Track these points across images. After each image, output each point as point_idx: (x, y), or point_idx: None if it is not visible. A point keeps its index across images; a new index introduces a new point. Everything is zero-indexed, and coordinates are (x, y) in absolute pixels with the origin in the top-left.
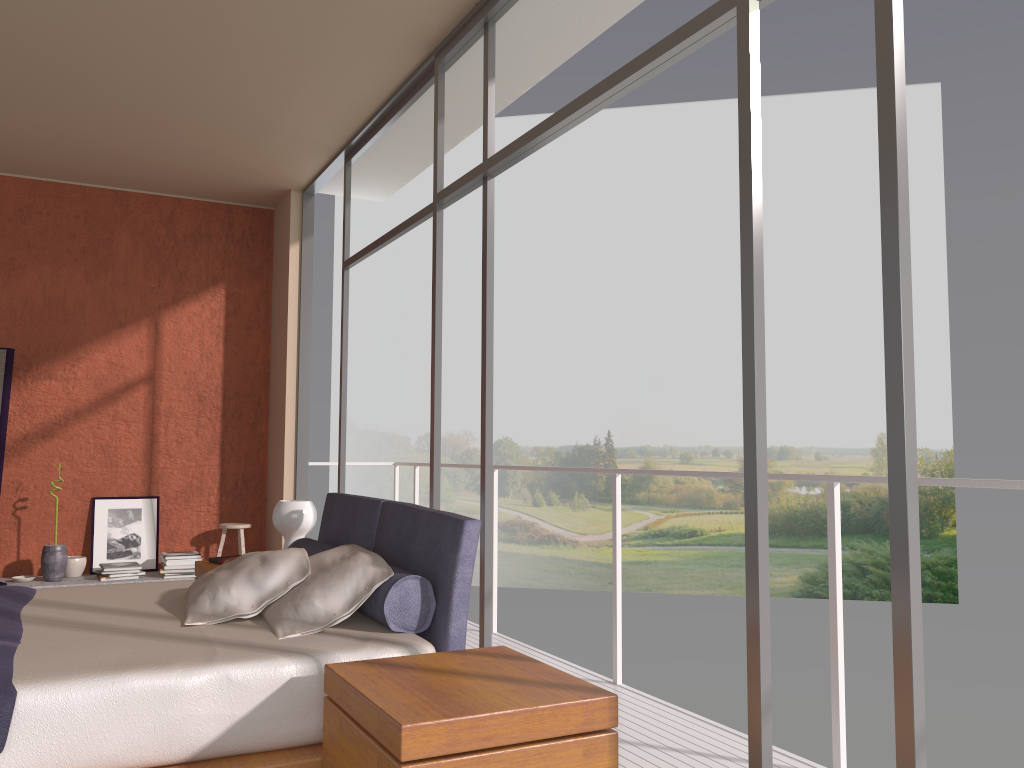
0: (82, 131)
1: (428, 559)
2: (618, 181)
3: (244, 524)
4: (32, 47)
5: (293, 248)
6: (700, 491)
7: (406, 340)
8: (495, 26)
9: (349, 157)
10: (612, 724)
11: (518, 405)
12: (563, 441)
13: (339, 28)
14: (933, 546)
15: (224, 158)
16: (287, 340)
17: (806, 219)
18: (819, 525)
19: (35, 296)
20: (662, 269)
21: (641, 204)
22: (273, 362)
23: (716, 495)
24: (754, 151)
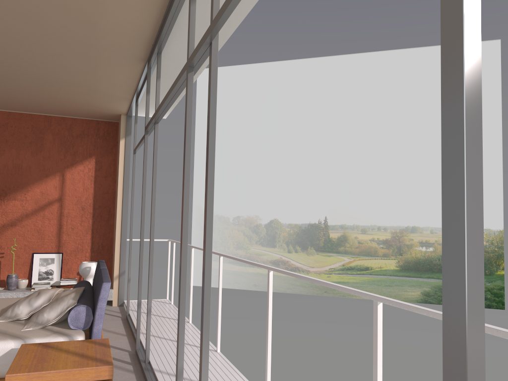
0: (18, 93)
1: (96, 297)
2: (332, 92)
3: None
4: None
5: (121, 141)
6: (371, 247)
7: (228, 170)
8: (161, 54)
9: (136, 102)
10: (110, 377)
11: (281, 203)
12: (303, 221)
13: (100, 55)
14: (491, 279)
15: (84, 103)
16: (118, 183)
17: (428, 111)
18: (431, 266)
19: (9, 163)
20: (353, 136)
21: (343, 104)
22: (116, 192)
23: (379, 250)
24: (187, 133)
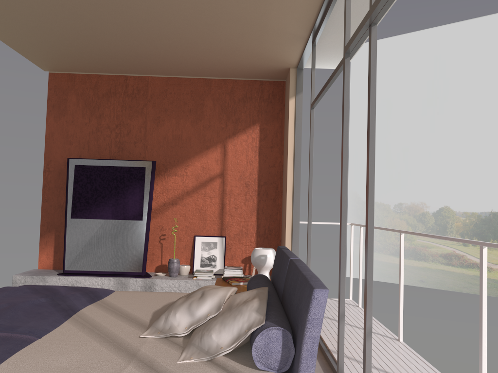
0: (175, 46)
1: (296, 312)
2: None
3: None
4: None
5: (291, 100)
6: None
7: (388, 153)
8: None
9: (313, 41)
10: None
11: (453, 188)
12: (482, 209)
13: None
14: None
15: (248, 52)
16: (287, 152)
17: None
18: None
19: (168, 135)
20: None
21: None
22: (284, 165)
23: None
24: None
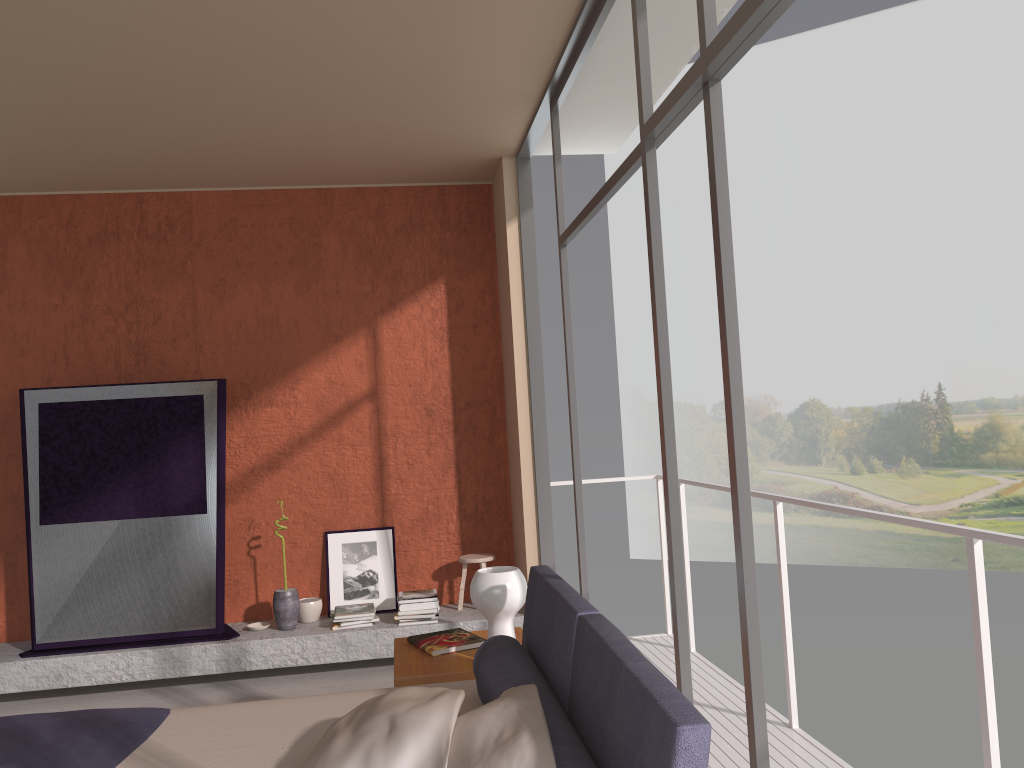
0: (251, 127)
1: (628, 767)
2: (929, 87)
3: (485, 557)
4: (142, 31)
5: (510, 227)
6: None
7: (691, 302)
8: None
9: (553, 102)
10: None
11: (824, 362)
12: (882, 399)
13: None
14: None
15: (413, 131)
16: (513, 338)
17: None
18: None
19: (248, 317)
20: (995, 184)
21: (961, 109)
22: (504, 363)
23: None
24: None
